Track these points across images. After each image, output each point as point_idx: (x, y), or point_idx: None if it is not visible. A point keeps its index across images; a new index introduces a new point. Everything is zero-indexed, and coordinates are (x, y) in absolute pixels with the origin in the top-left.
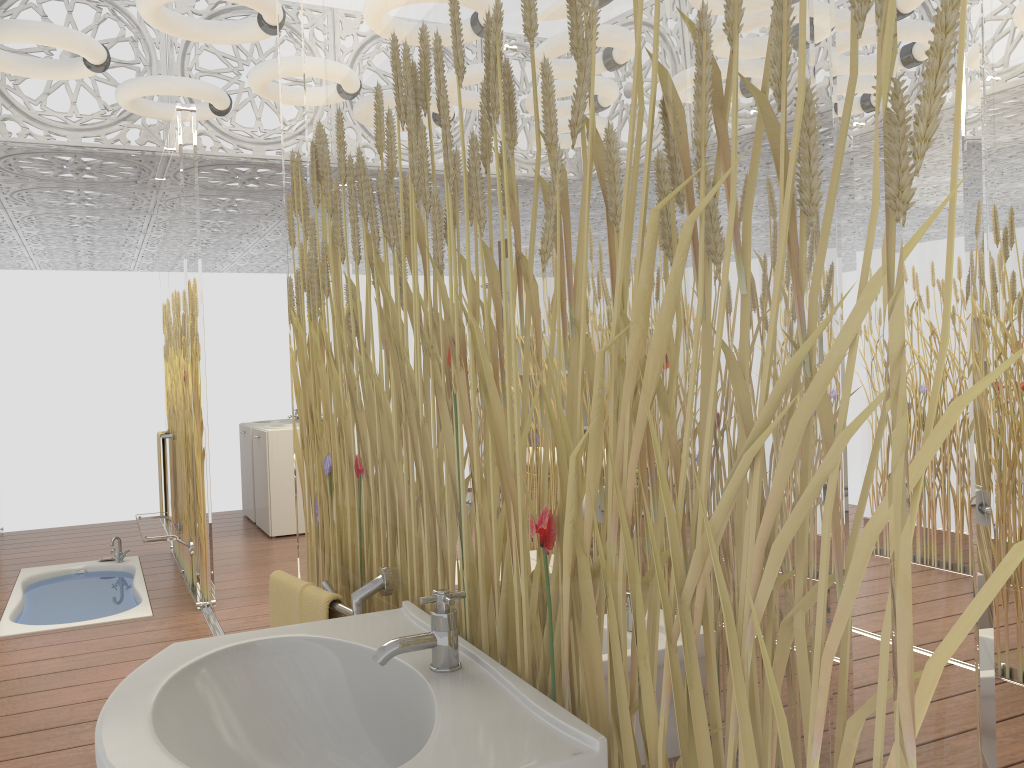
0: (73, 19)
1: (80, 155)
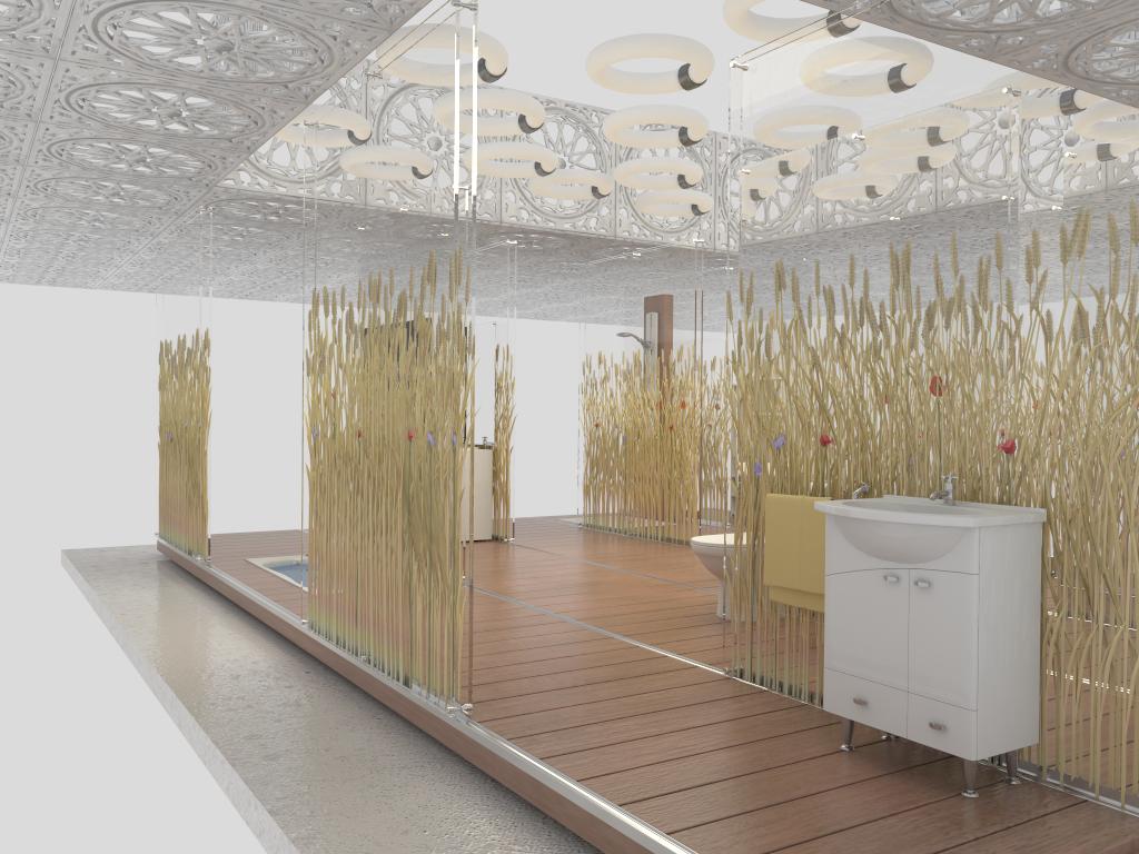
0: None
1: (291, 203)
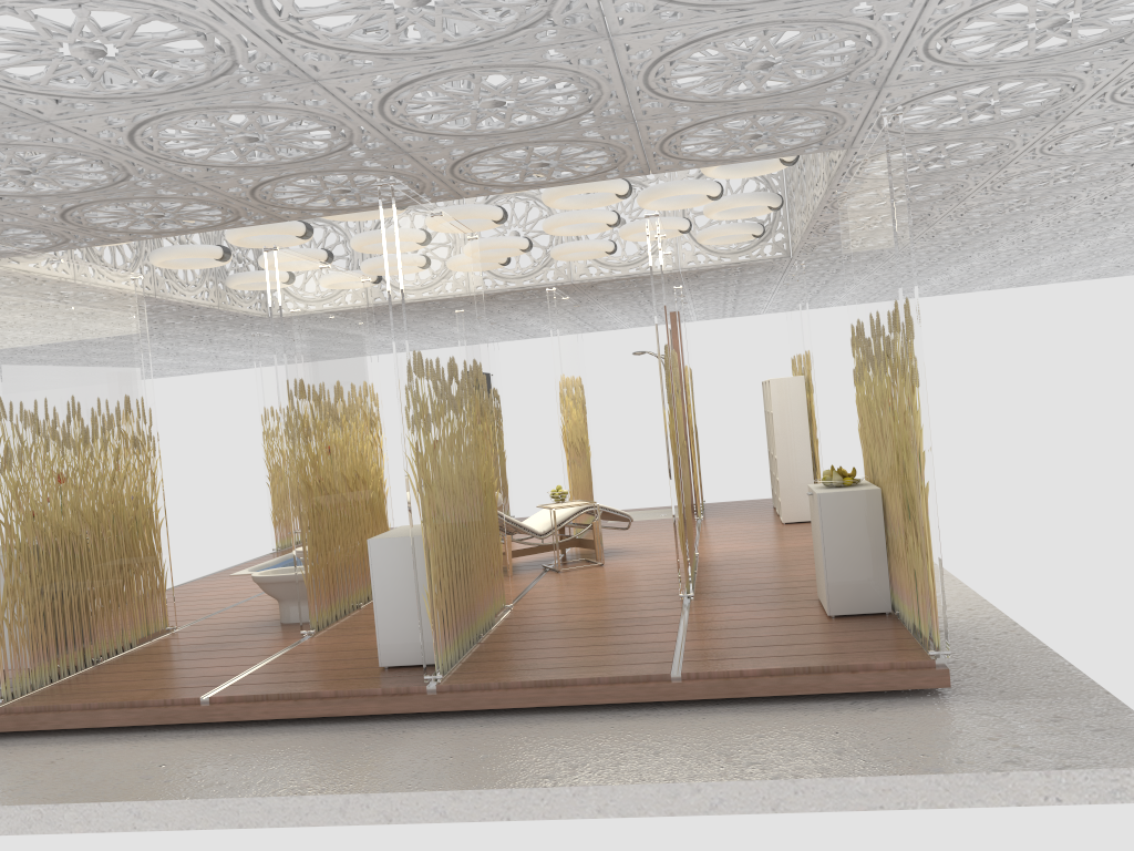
0: (313, 238)
1: None
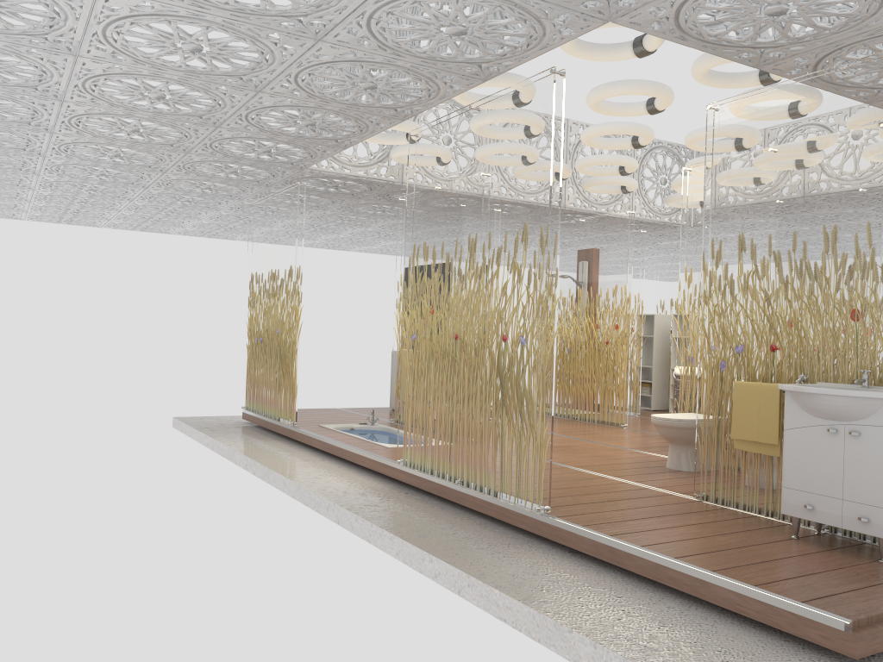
0: None
1: (351, 180)
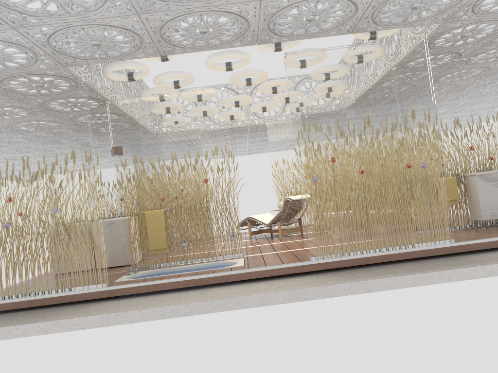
0: None
1: None
